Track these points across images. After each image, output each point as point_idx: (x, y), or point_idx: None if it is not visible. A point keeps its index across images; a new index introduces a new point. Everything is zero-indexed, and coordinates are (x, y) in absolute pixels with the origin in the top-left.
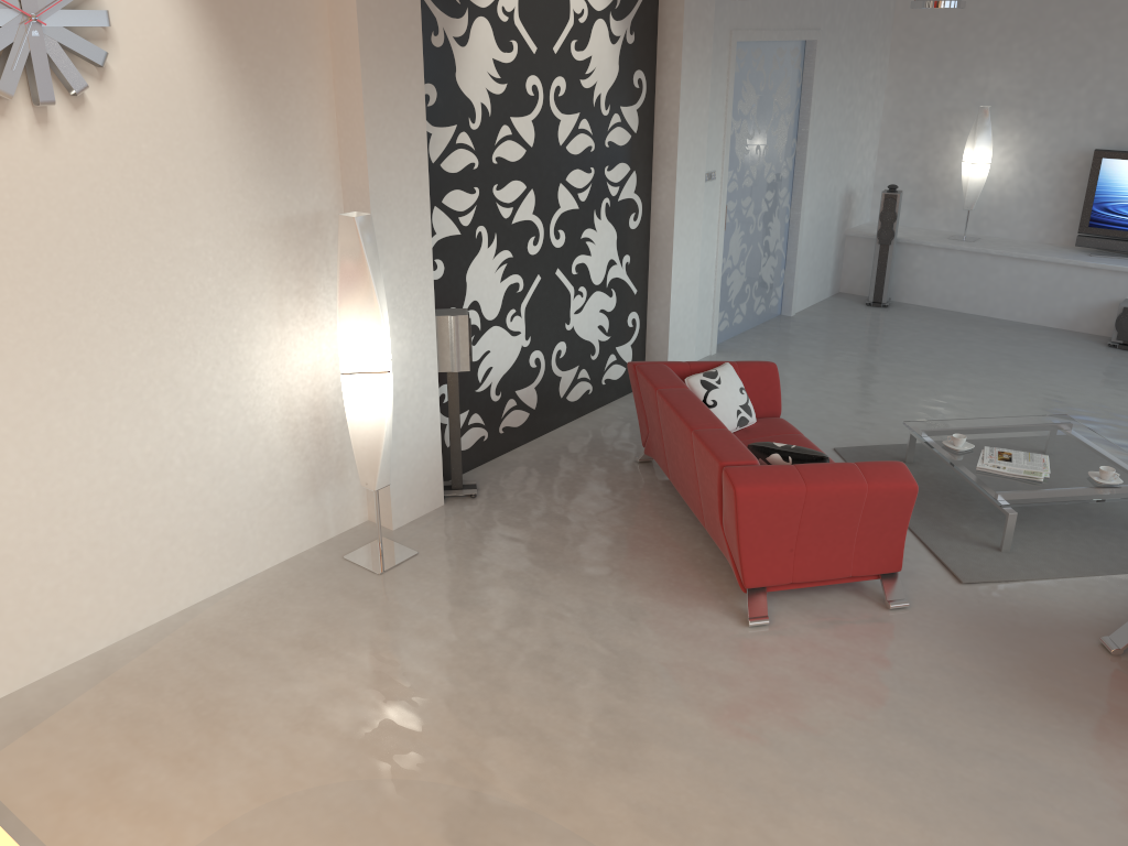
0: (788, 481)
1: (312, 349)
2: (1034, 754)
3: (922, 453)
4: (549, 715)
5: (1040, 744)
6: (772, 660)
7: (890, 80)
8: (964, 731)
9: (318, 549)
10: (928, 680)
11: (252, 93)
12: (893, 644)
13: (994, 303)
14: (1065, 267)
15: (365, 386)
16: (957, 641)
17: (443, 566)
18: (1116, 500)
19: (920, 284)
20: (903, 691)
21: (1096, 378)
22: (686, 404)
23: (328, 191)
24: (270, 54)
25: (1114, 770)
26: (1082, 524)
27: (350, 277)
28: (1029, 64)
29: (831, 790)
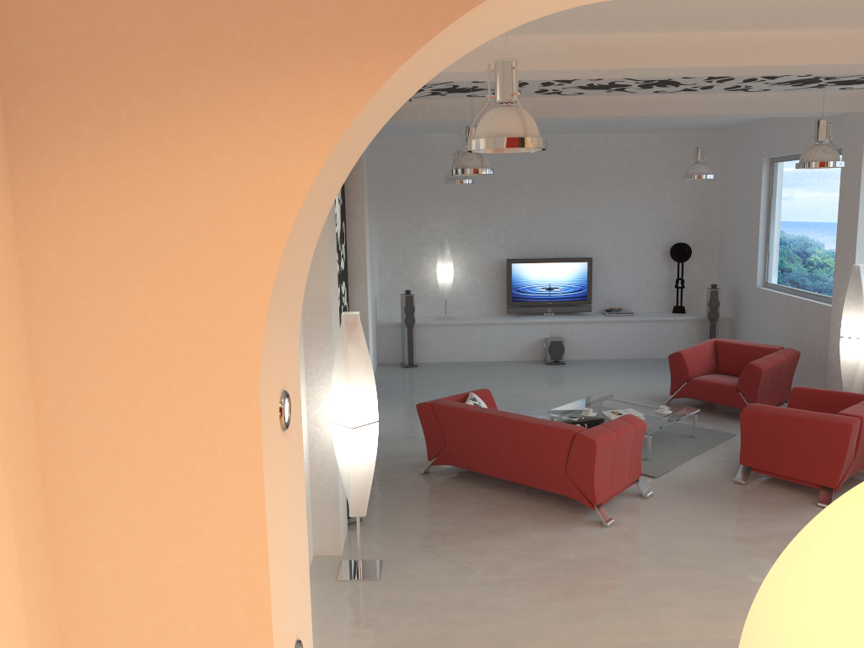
0: (608, 433)
1: None
2: (778, 529)
3: None
4: (592, 601)
5: (774, 525)
6: (640, 536)
7: (379, 229)
8: (747, 532)
9: (311, 582)
10: (705, 519)
11: None
12: (671, 511)
13: (475, 352)
14: (511, 325)
15: (365, 434)
16: (690, 500)
17: (410, 560)
18: (679, 419)
19: (430, 349)
20: (704, 526)
21: (565, 379)
22: (500, 413)
23: None
24: None
25: (807, 523)
26: (658, 440)
27: (356, 356)
28: (459, 215)
29: (743, 573)
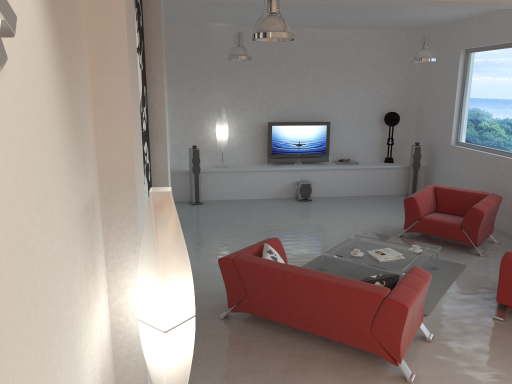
0: (412, 293)
1: (98, 322)
2: None
3: (321, 264)
4: None
5: None
6: None
7: (171, 98)
8: None
9: None
10: (493, 367)
11: (67, 85)
12: (459, 358)
13: (245, 192)
14: (271, 171)
15: (180, 334)
16: (468, 343)
17: None
18: (430, 257)
19: (211, 190)
20: (498, 378)
21: (316, 214)
22: (303, 271)
23: (94, 175)
24: (71, 49)
25: None
26: None
27: (168, 243)
28: (232, 88)
29: None
